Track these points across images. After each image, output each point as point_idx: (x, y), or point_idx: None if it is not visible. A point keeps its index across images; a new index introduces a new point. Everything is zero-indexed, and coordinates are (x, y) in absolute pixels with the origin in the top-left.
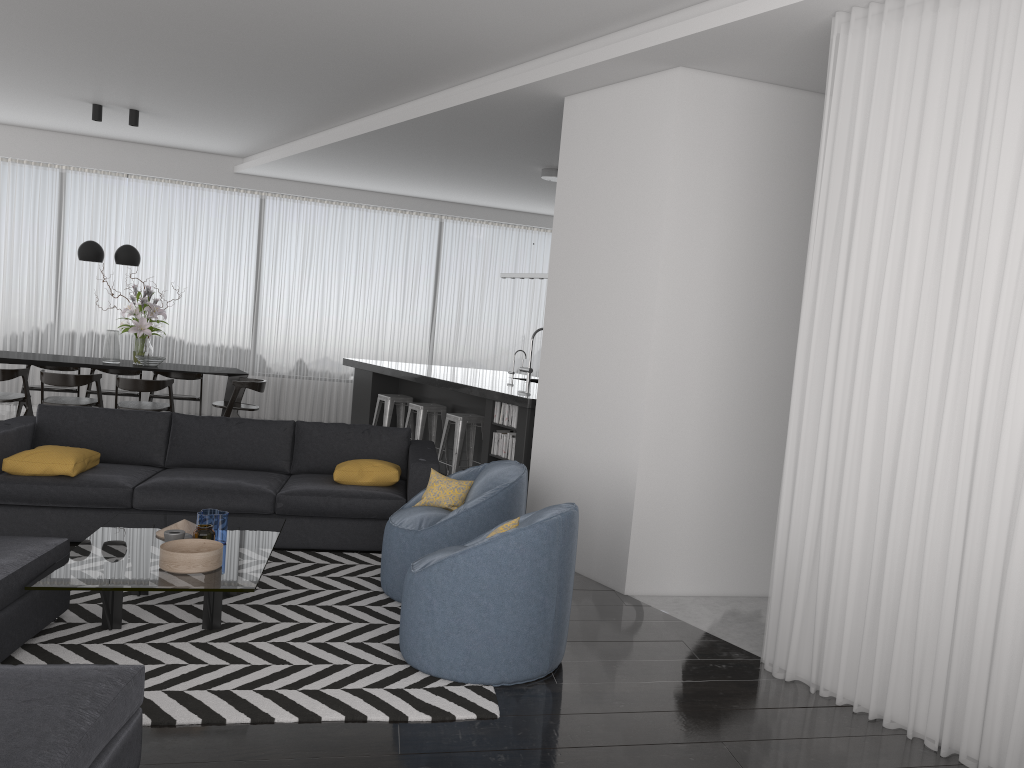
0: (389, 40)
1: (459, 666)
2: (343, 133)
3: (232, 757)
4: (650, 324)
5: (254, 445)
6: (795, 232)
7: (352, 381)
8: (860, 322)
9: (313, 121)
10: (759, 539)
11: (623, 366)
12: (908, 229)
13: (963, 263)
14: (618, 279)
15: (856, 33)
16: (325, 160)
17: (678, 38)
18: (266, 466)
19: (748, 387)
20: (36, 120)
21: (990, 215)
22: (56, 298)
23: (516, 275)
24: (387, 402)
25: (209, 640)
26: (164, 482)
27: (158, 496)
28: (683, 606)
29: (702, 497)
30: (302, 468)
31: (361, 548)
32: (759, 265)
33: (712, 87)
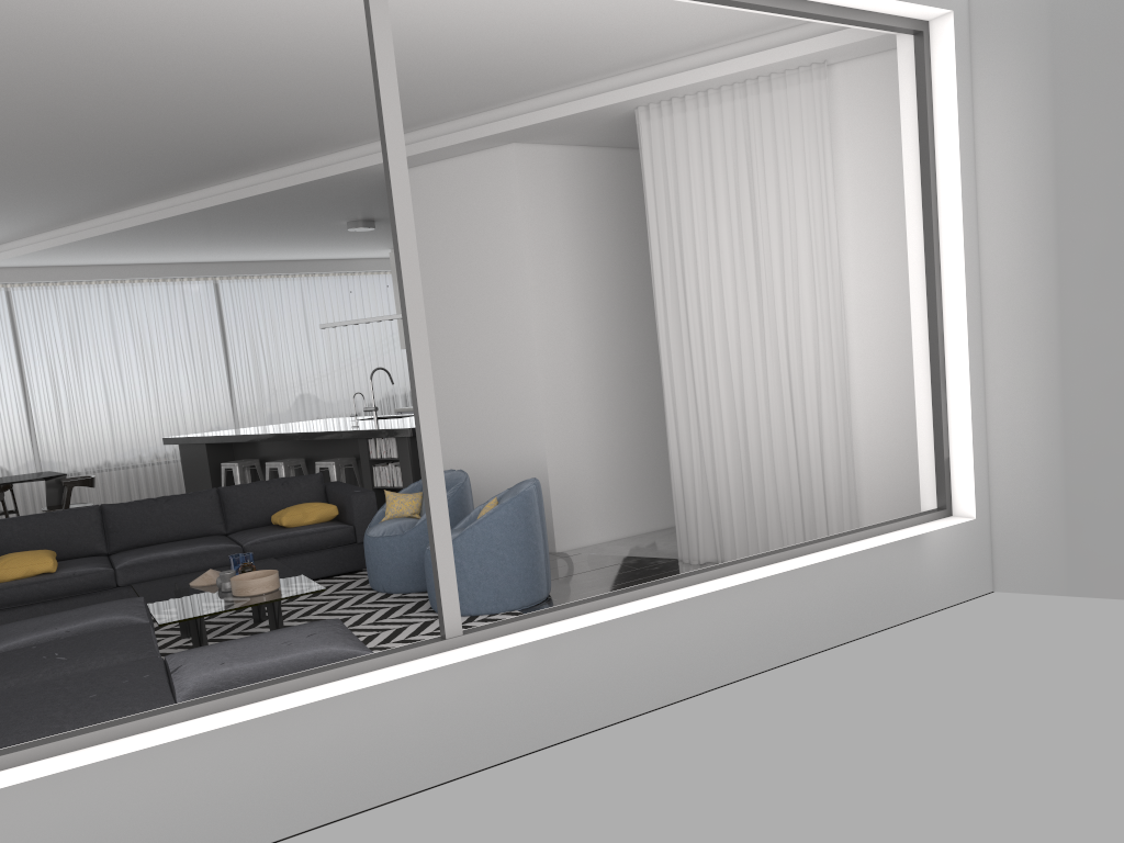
0: (242, 141)
1: (492, 602)
2: (145, 217)
3: None
4: (532, 342)
5: (189, 516)
6: (621, 254)
7: (157, 463)
8: (699, 314)
9: (102, 208)
10: (643, 489)
11: (514, 379)
12: (719, 249)
13: (757, 266)
14: (494, 312)
15: (655, 121)
16: (105, 243)
17: (519, 128)
18: (205, 532)
19: (612, 376)
20: None
21: (767, 233)
22: None
23: (339, 324)
24: (236, 468)
25: None
26: (138, 558)
27: (140, 570)
28: (603, 548)
29: (596, 466)
30: (237, 527)
31: (325, 574)
32: (601, 283)
33: (540, 155)
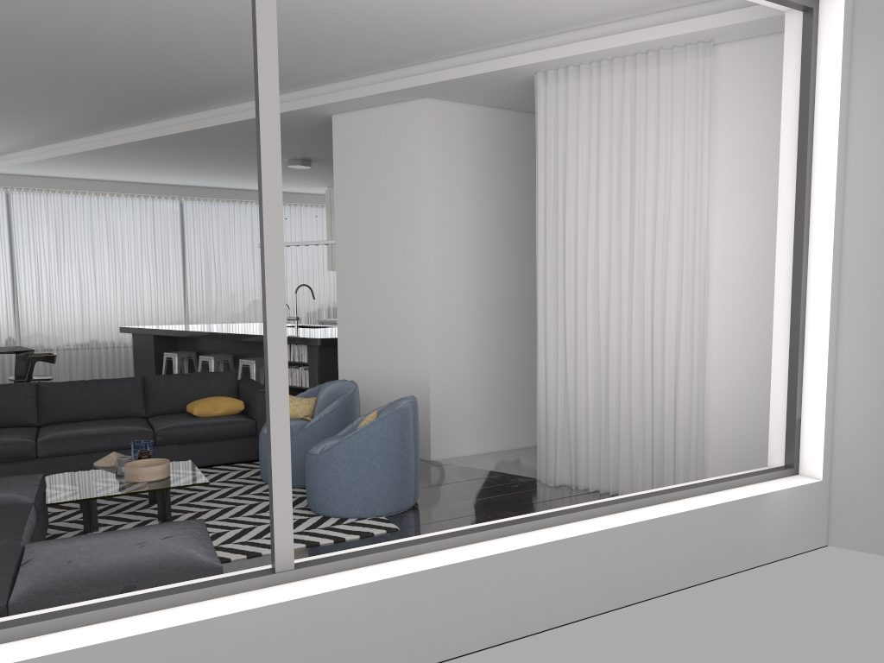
0: (192, 77)
1: (361, 507)
2: (116, 139)
3: None
4: (426, 274)
5: (114, 399)
6: (512, 204)
7: (117, 347)
8: (575, 261)
9: (82, 129)
10: (513, 410)
11: (408, 305)
12: (598, 204)
13: (632, 222)
14: (396, 245)
15: (552, 85)
16: (85, 160)
17: (431, 83)
18: (127, 414)
19: (494, 310)
20: None
21: (643, 194)
22: None
23: None
24: (175, 358)
25: None
26: (60, 434)
27: (59, 445)
28: (473, 461)
29: (474, 387)
30: (156, 411)
31: (226, 461)
32: (492, 228)
33: (449, 110)
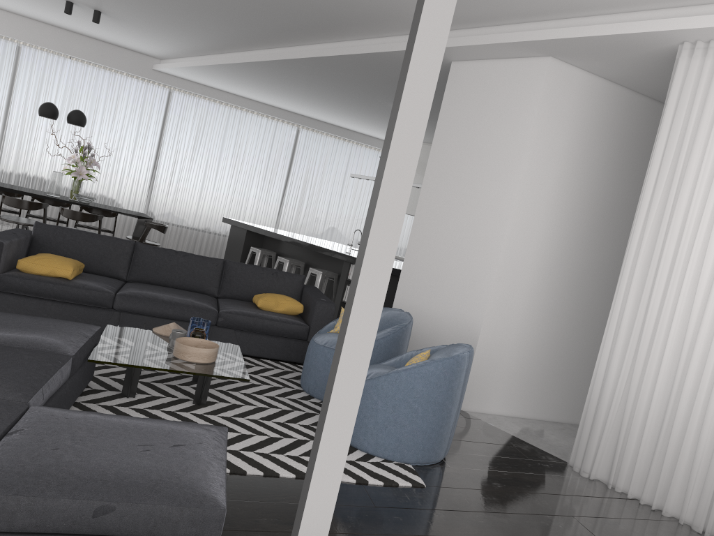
0: None
1: (391, 449)
2: (261, 56)
3: (264, 499)
4: (504, 227)
5: (195, 273)
6: (603, 180)
7: (218, 234)
8: (675, 248)
9: (237, 44)
10: (550, 382)
11: (478, 253)
12: None
13: None
14: (481, 193)
15: (697, 58)
16: (233, 72)
17: (563, 38)
18: (201, 290)
19: (559, 279)
20: (8, 4)
21: None
22: (1, 140)
23: (363, 177)
24: (258, 253)
25: (202, 413)
26: (137, 292)
27: (134, 302)
28: (501, 422)
29: (519, 349)
30: (227, 294)
31: (273, 357)
32: (578, 198)
33: (568, 74)
